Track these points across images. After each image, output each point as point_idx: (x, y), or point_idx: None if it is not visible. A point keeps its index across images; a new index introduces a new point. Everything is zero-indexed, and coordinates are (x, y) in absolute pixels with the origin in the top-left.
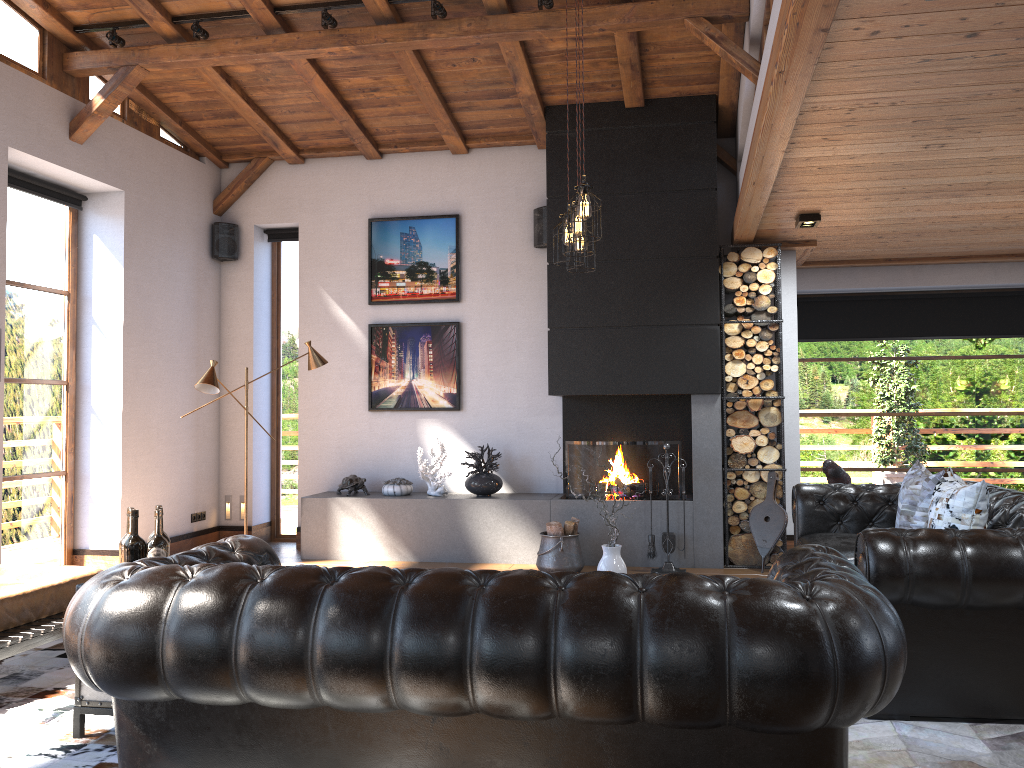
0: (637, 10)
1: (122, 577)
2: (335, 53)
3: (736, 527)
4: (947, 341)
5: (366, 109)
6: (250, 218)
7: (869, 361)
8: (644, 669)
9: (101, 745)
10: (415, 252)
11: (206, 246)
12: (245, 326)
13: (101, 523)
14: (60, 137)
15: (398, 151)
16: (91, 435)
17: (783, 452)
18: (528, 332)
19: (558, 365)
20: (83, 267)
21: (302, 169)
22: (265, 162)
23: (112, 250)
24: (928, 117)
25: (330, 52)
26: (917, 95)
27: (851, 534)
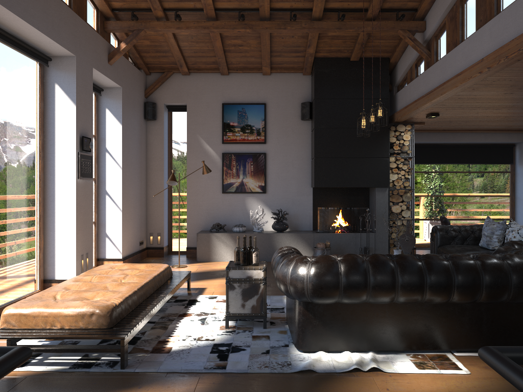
0: (379, 24)
1: (308, 259)
2: (240, 31)
3: (392, 244)
4: (462, 165)
5: (231, 53)
6: (161, 100)
7: (431, 173)
8: (512, 283)
9: (241, 330)
10: (244, 120)
11: (142, 113)
12: (159, 152)
13: (111, 246)
14: (105, 62)
15: (237, 72)
16: (105, 204)
17: (413, 212)
18: (297, 158)
19: (318, 174)
20: (100, 123)
21: (188, 78)
22: (171, 73)
23: (115, 116)
24: (517, 84)
25: (238, 31)
26: (521, 78)
27: (460, 245)
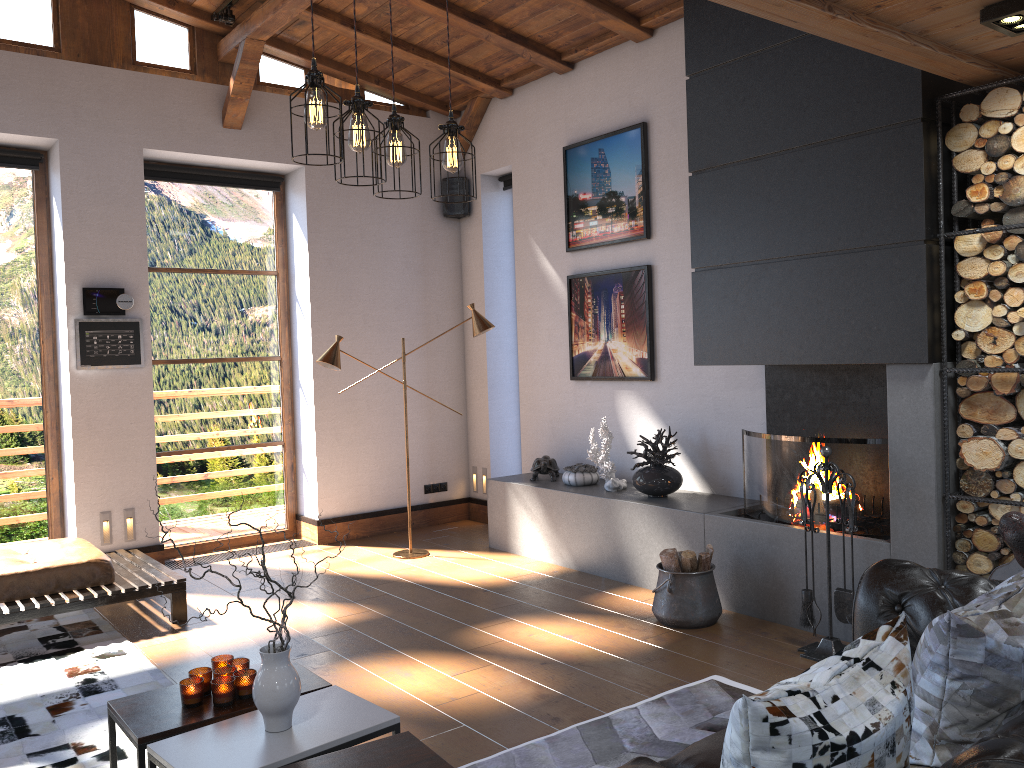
0: None
1: None
2: None
3: None
4: None
5: (502, 16)
6: (477, 168)
7: None
8: None
9: None
10: (605, 180)
11: (435, 205)
12: (478, 286)
13: (308, 492)
14: (210, 127)
15: (583, 55)
16: (300, 408)
17: None
18: None
19: (704, 322)
20: (289, 246)
21: (511, 102)
22: (478, 103)
23: (301, 227)
24: None
25: None
26: None
27: None
